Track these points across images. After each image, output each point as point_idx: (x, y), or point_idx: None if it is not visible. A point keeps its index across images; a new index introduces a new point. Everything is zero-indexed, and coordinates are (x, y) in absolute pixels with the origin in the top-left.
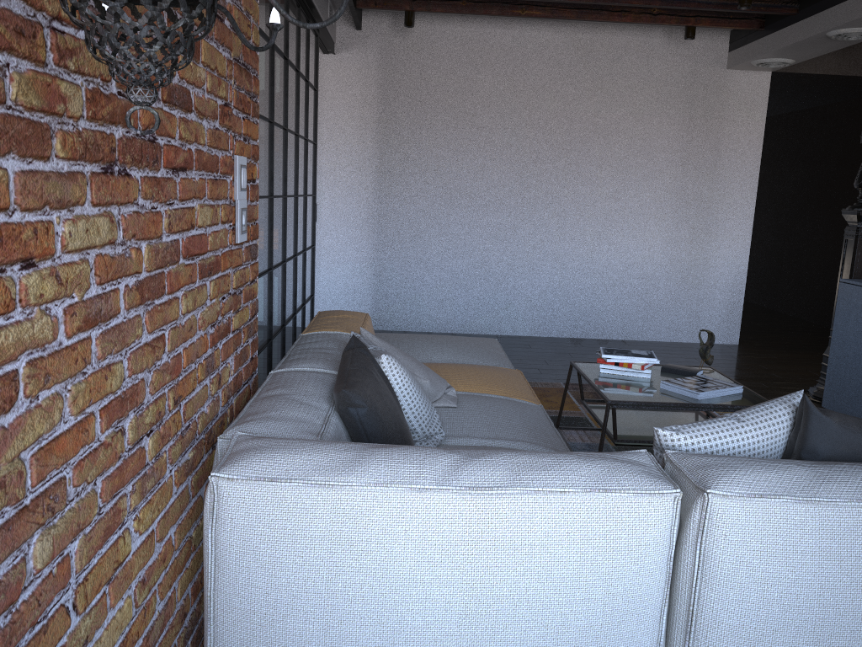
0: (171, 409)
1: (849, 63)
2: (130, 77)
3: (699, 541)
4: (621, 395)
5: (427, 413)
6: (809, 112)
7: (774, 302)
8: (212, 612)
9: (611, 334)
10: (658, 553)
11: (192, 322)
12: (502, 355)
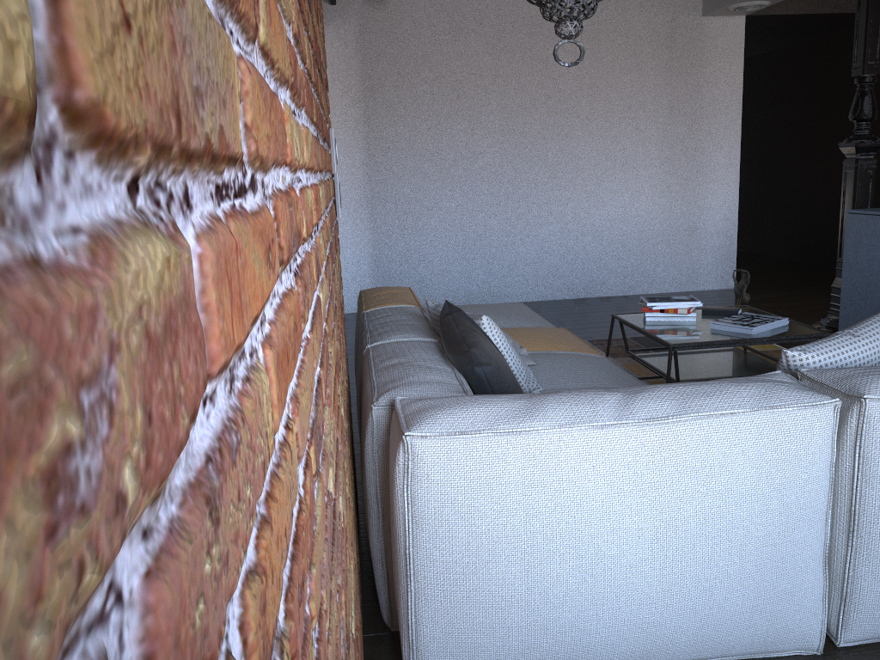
0: (342, 378)
1: (818, 1)
2: (574, 10)
3: (858, 445)
4: (679, 338)
5: (524, 370)
6: (772, 55)
7: (753, 246)
8: (412, 569)
9: (613, 291)
10: (823, 460)
11: (337, 294)
12: (539, 317)
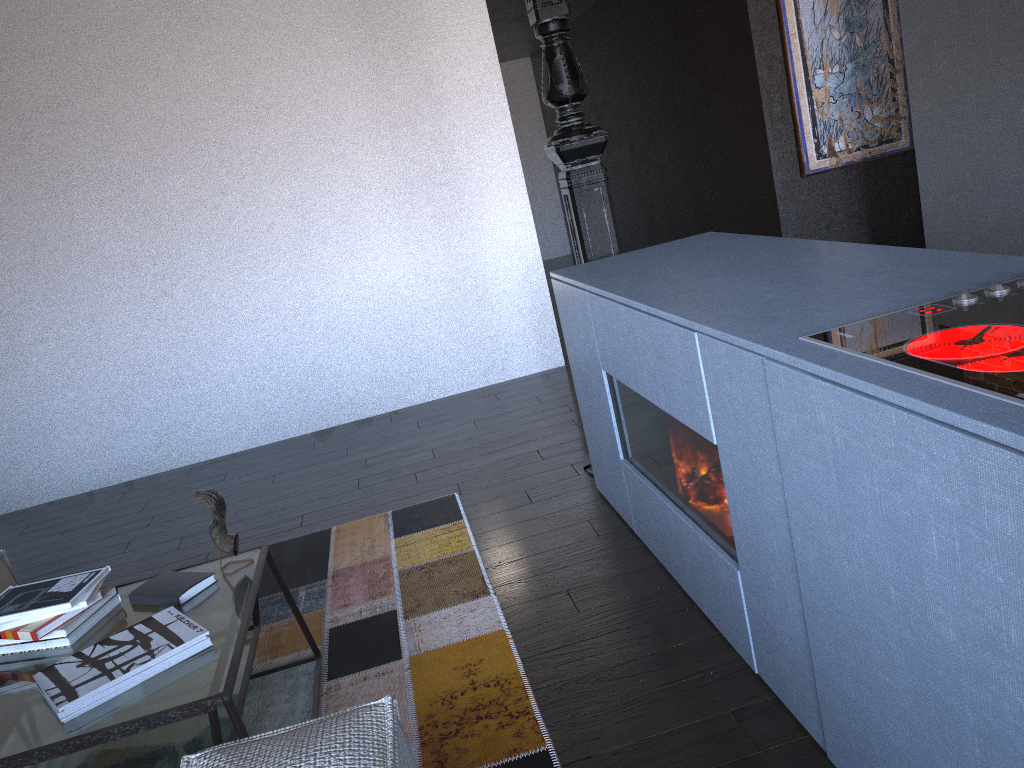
0: None
1: None
2: None
3: None
4: None
5: None
6: None
7: None
8: None
9: (373, 408)
10: None
11: None
12: None
